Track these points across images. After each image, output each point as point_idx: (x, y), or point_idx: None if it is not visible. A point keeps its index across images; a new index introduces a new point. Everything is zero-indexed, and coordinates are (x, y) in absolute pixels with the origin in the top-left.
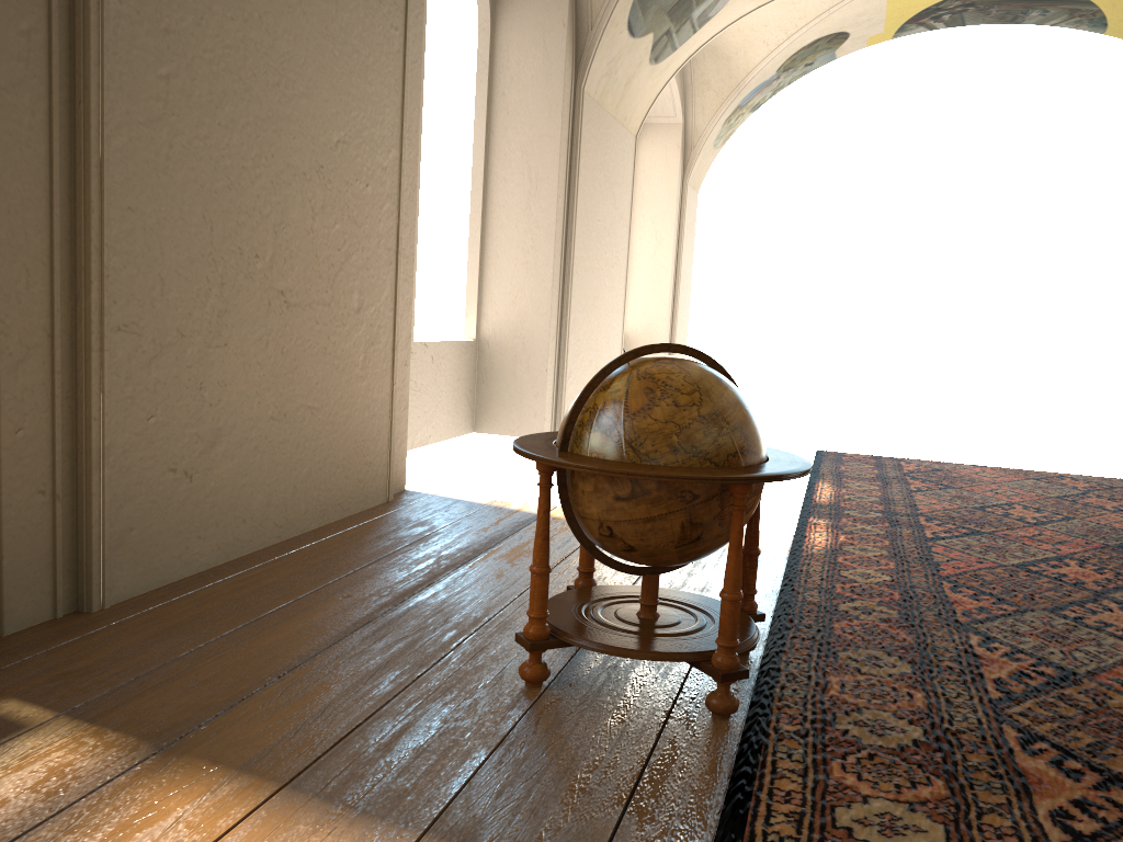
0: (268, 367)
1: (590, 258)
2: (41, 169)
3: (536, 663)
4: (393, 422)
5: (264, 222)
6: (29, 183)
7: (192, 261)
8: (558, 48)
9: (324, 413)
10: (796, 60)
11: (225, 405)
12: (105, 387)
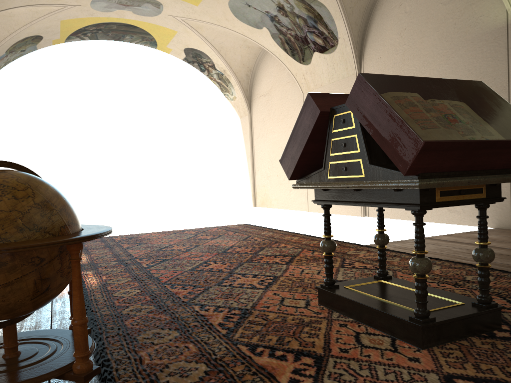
0: None
1: None
2: None
3: None
4: None
5: None
6: None
7: None
8: None
9: None
10: (16, 47)
11: None
12: None
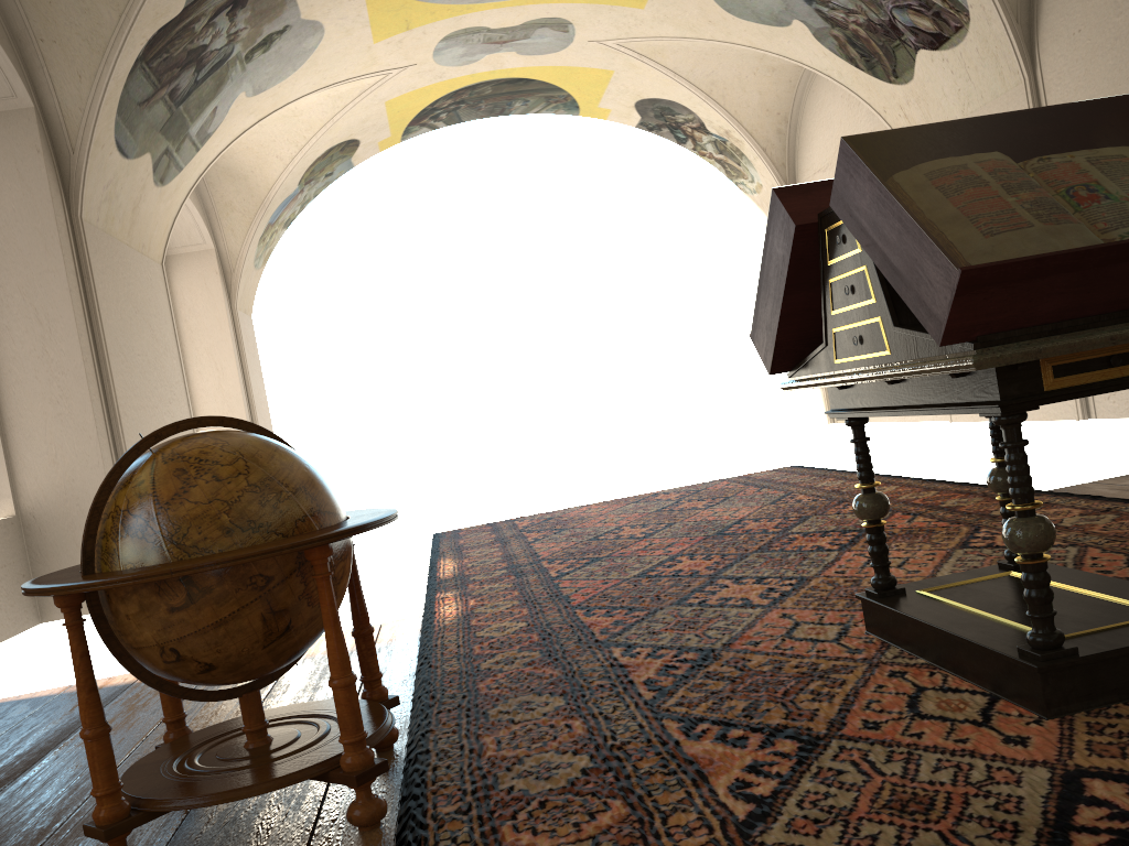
0: None
1: (139, 396)
2: None
3: None
4: None
5: None
6: None
7: None
8: (38, 176)
9: None
10: (315, 172)
11: None
12: None
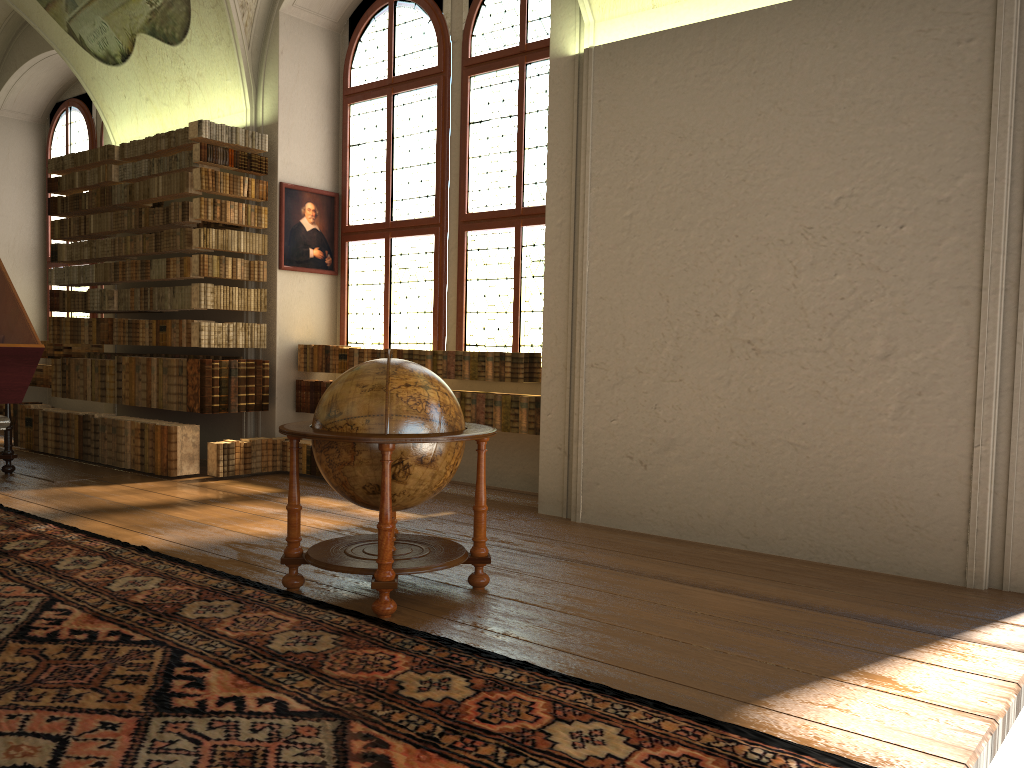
0: (729, 401)
1: None
2: (565, 286)
3: None
4: (973, 492)
5: (726, 288)
6: (558, 294)
7: (649, 324)
8: None
9: (816, 453)
10: None
11: (679, 423)
12: (580, 397)
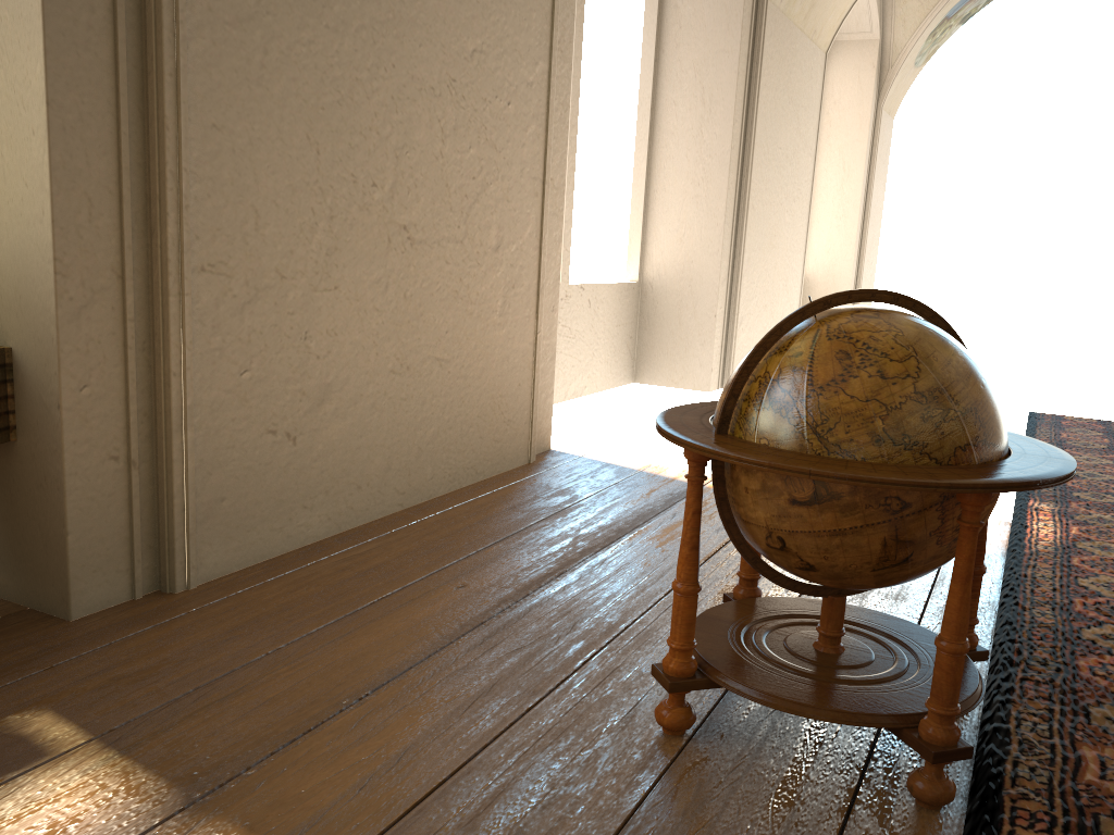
0: (387, 314)
1: (769, 190)
2: (104, 78)
3: (678, 706)
4: (536, 375)
5: (383, 144)
6: (88, 95)
7: (294, 190)
8: None
9: (454, 366)
10: None
11: (335, 357)
12: (186, 337)
